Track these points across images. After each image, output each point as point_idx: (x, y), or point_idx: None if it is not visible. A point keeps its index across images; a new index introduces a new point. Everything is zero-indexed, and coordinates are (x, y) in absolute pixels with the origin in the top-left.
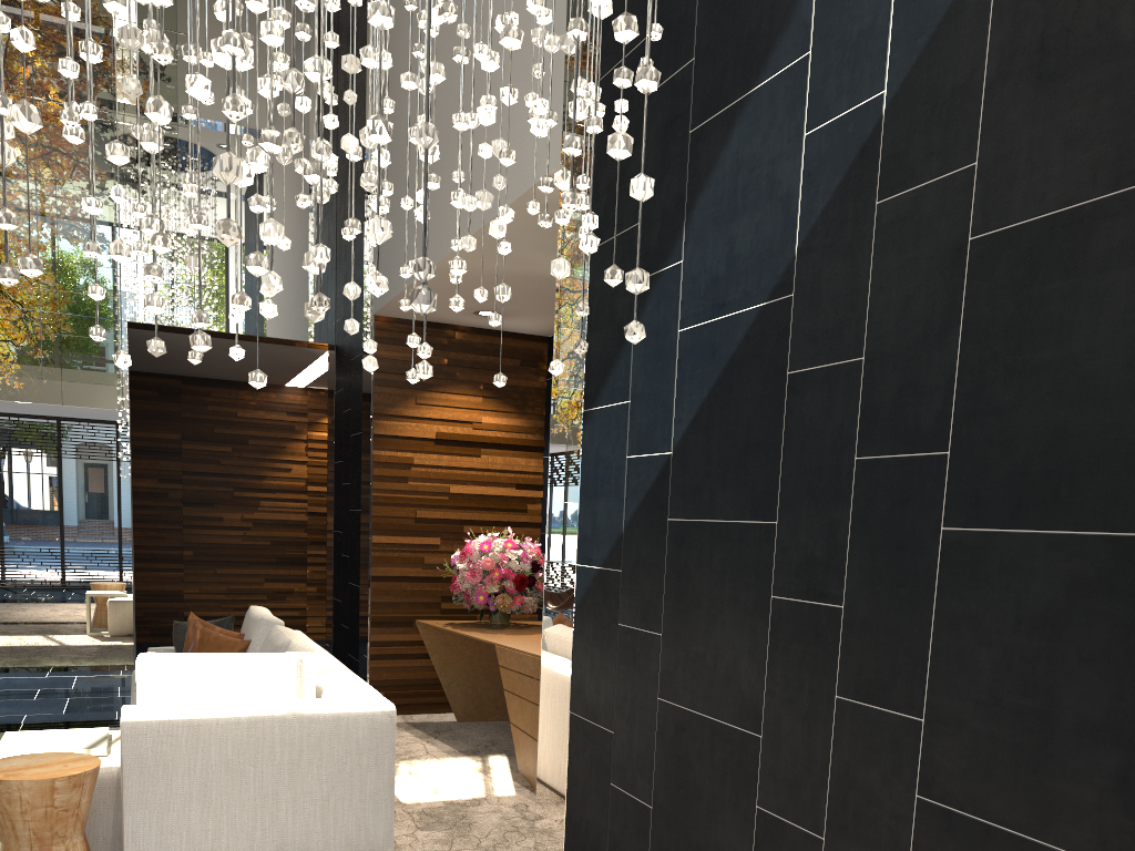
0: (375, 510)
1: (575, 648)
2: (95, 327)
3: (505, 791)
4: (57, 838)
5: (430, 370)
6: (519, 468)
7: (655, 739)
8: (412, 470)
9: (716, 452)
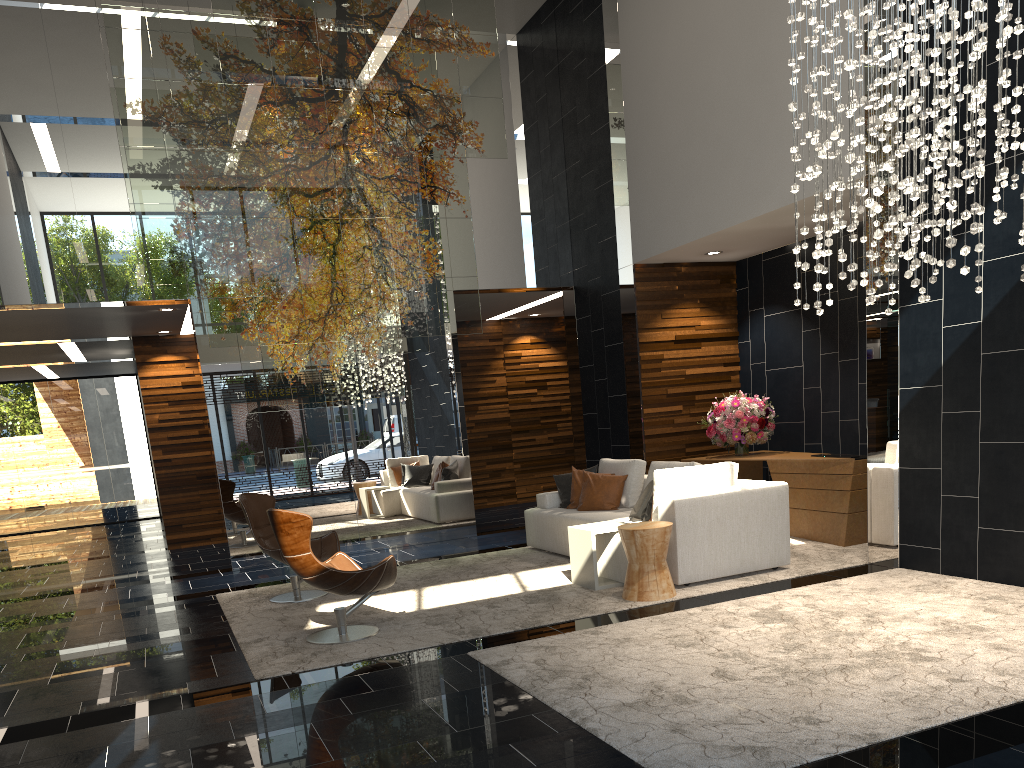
0: (643, 392)
1: (901, 433)
2: (798, 300)
3: (798, 543)
4: (663, 558)
5: (925, 298)
6: (724, 352)
7: (978, 463)
8: (663, 362)
9: (1017, 317)
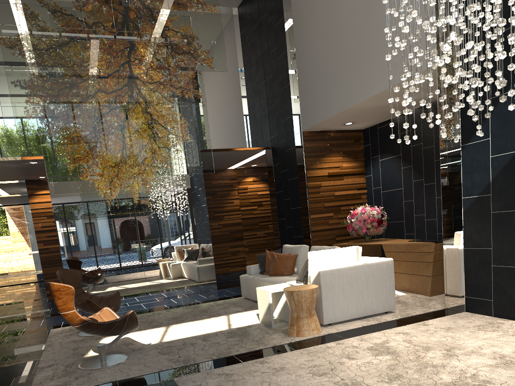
0: (310, 205)
1: (465, 226)
2: (393, 134)
3: (401, 294)
4: (312, 308)
5: (481, 132)
6: (357, 182)
7: None
8: (321, 188)
9: None
